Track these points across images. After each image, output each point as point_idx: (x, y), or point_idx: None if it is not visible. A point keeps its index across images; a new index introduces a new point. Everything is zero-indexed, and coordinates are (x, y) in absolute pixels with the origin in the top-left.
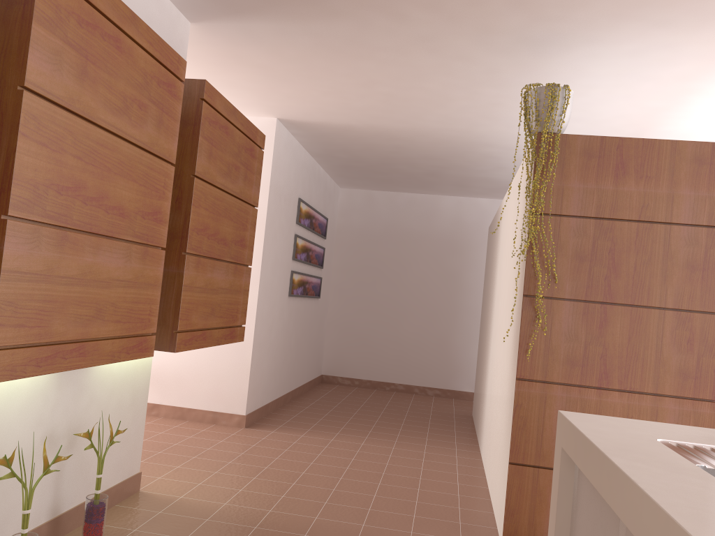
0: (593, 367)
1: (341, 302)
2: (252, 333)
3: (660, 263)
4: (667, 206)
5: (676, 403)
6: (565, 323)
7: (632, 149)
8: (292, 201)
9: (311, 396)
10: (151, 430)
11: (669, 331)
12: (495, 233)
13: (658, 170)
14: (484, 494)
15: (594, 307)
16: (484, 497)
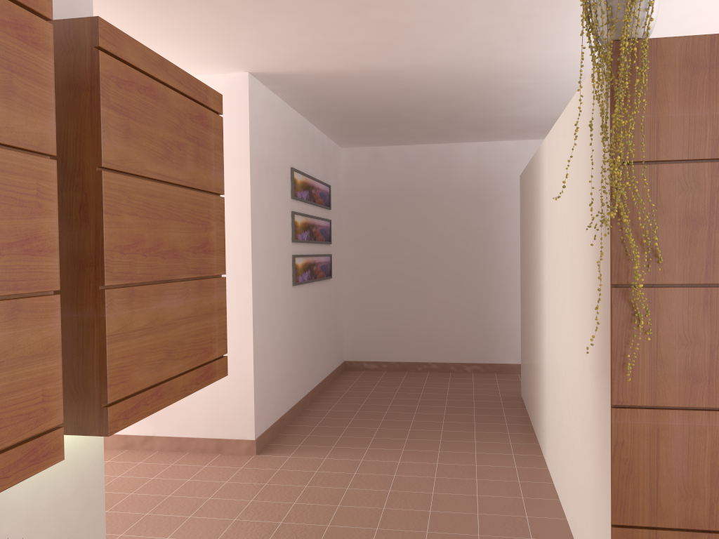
0: None
1: (357, 278)
2: (251, 341)
3: None
4: None
5: None
6: (679, 320)
7: None
8: (282, 172)
9: (334, 392)
10: (141, 476)
11: None
12: (533, 184)
13: None
14: (563, 532)
15: None
16: (566, 538)
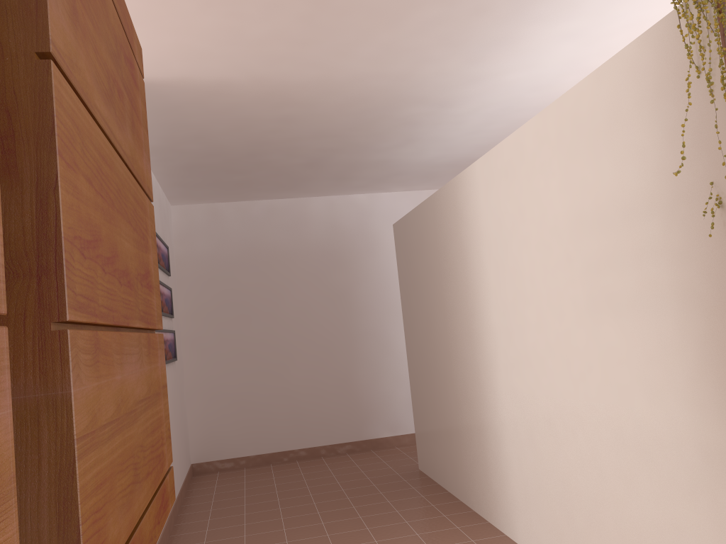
0: None
1: (201, 359)
2: None
3: None
4: None
5: None
6: None
7: None
8: None
9: (197, 506)
10: None
11: None
12: (438, 223)
13: None
14: None
15: None
16: None
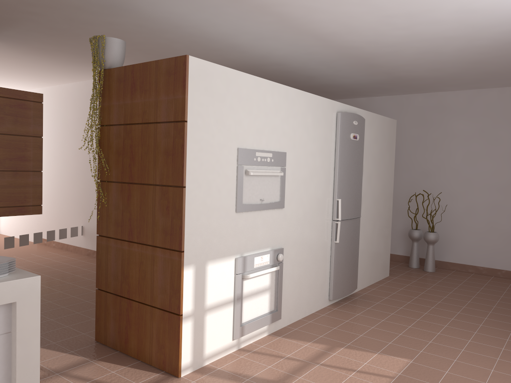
0: (126, 227)
1: None
2: None
3: (152, 152)
4: (155, 110)
5: (162, 252)
6: (114, 198)
7: (138, 71)
8: None
9: None
10: (72, 265)
11: (158, 201)
12: None
13: (150, 84)
14: None
15: (125, 186)
16: None
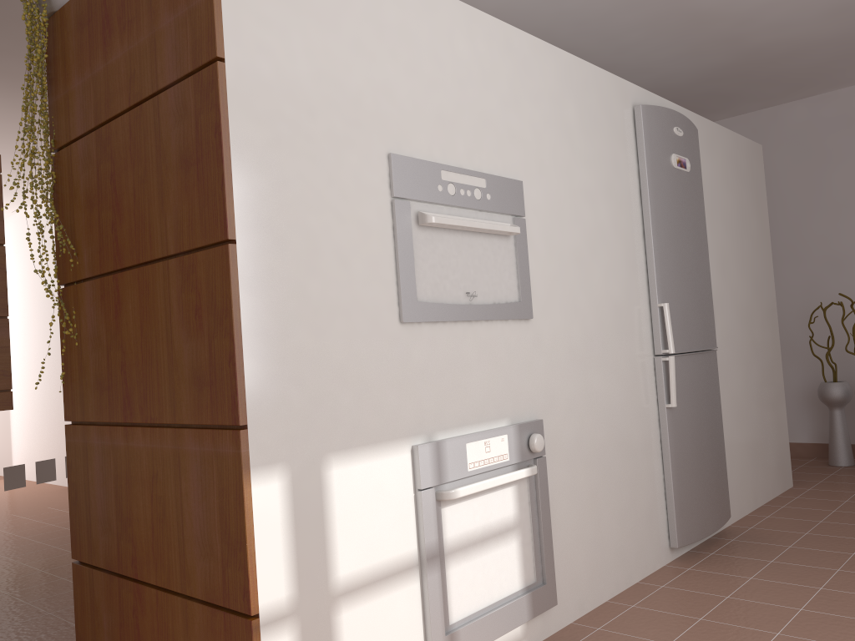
0: (118, 388)
1: None
2: None
3: (155, 173)
4: (151, 61)
5: (196, 440)
6: (90, 319)
7: None
8: None
9: None
10: None
11: (176, 300)
12: None
13: (137, 2)
14: None
15: (108, 282)
16: None
